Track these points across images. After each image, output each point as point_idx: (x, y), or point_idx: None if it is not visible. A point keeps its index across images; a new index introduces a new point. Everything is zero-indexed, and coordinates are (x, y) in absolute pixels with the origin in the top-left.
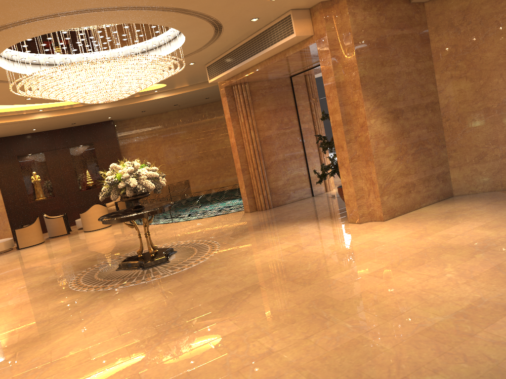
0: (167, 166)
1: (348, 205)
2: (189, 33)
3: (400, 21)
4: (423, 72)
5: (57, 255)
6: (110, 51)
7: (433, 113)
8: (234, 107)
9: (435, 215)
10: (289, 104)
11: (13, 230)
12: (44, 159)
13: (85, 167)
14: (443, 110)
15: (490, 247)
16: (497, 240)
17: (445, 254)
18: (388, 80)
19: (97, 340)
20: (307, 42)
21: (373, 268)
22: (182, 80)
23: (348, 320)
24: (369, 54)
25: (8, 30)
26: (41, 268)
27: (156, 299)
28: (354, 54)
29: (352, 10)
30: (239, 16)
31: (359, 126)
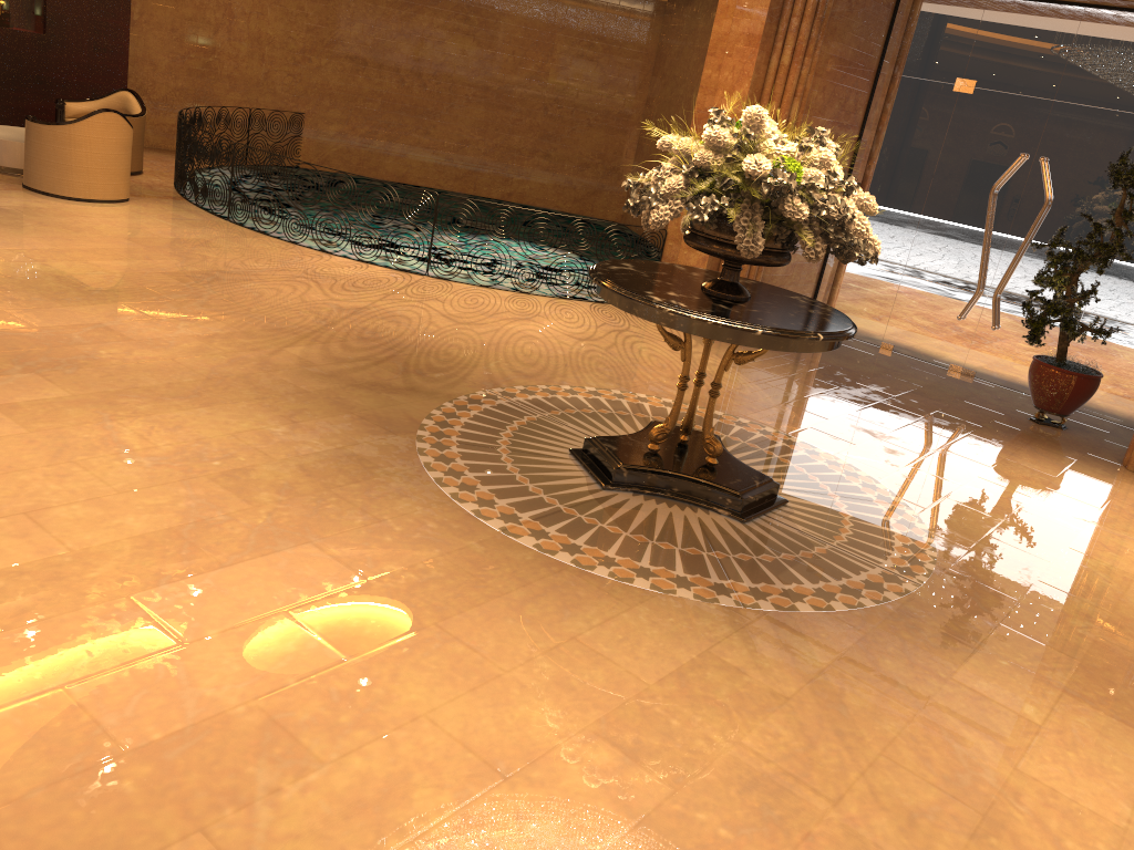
0: (252, 46)
1: None
2: None
3: None
4: None
5: (93, 296)
6: None
7: None
8: (778, 8)
9: None
10: (871, 61)
11: None
12: None
13: None
14: None
15: None
16: None
17: None
18: None
19: None
20: None
21: None
22: None
23: None
24: None
25: None
26: (129, 359)
27: (1129, 740)
28: None
29: None
30: None
31: None
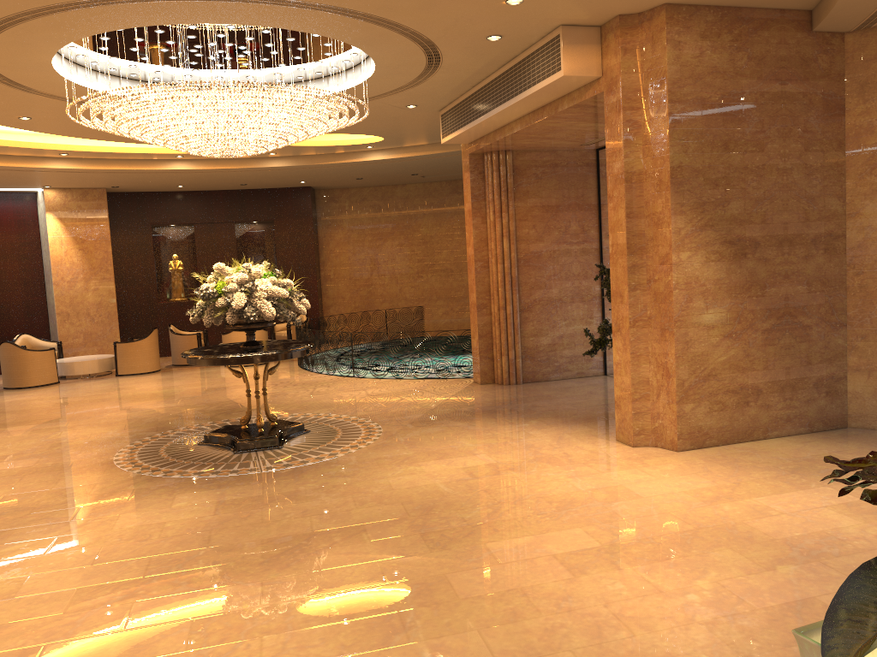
0: (391, 276)
1: (618, 406)
2: (376, 52)
3: (783, 66)
4: (819, 173)
5: (151, 398)
6: (259, 71)
7: (827, 255)
8: (481, 192)
9: (779, 461)
10: (587, 199)
11: (114, 343)
12: (193, 237)
13: (255, 259)
14: (852, 252)
15: (823, 556)
16: (851, 543)
17: (725, 550)
18: (734, 179)
19: (54, 565)
20: (590, 88)
21: (573, 545)
22: (409, 133)
23: (435, 643)
24: (699, 124)
25: (43, 20)
26: (112, 415)
27: (199, 513)
28: (665, 121)
29: (676, 36)
30: (460, 28)
31: (659, 260)
